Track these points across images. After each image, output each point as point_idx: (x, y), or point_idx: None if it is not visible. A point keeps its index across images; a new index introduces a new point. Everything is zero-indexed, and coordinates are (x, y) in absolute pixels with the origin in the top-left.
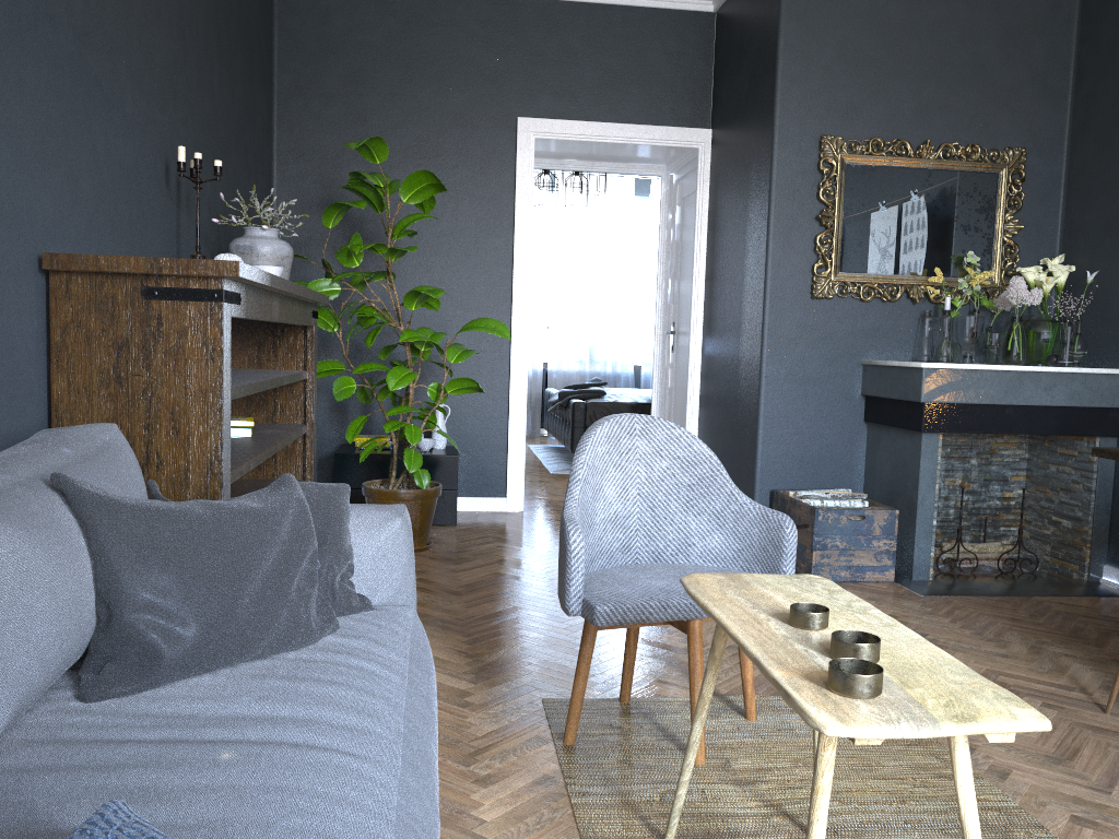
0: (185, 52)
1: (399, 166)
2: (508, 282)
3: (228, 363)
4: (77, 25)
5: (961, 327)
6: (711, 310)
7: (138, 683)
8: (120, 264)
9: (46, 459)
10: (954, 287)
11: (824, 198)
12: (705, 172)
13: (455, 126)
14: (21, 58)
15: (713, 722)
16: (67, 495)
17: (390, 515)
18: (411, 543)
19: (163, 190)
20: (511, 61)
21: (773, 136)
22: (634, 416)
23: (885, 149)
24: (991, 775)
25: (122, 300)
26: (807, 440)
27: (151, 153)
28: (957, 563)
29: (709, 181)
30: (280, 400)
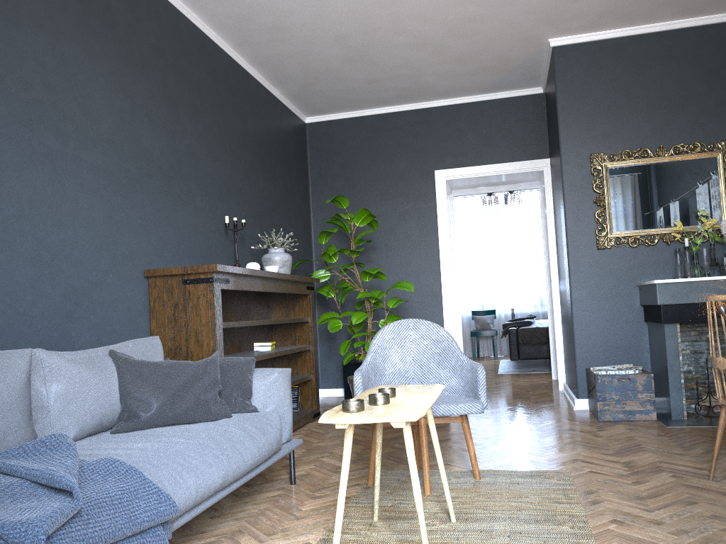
0: (236, 172)
1: (373, 206)
2: (438, 261)
3: (219, 309)
4: (165, 174)
5: (697, 256)
6: (558, 264)
7: (130, 427)
8: (172, 271)
9: (117, 347)
10: (695, 231)
11: (596, 189)
12: (548, 183)
13: (401, 180)
14: (133, 193)
15: (454, 479)
16: (112, 357)
17: (274, 371)
18: (286, 384)
19: (223, 236)
20: (429, 141)
21: (560, 159)
22: (409, 320)
23: (633, 155)
24: (588, 503)
25: (175, 286)
26: (606, 336)
27: (214, 221)
28: (713, 409)
29: (551, 188)
30: (297, 333)
